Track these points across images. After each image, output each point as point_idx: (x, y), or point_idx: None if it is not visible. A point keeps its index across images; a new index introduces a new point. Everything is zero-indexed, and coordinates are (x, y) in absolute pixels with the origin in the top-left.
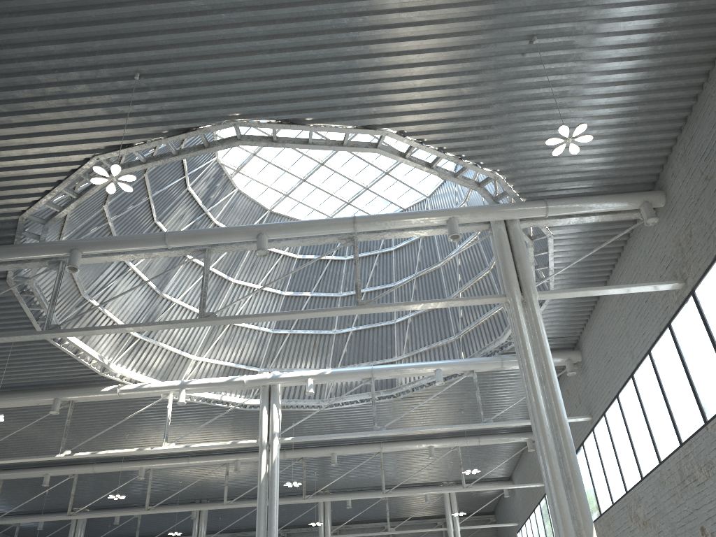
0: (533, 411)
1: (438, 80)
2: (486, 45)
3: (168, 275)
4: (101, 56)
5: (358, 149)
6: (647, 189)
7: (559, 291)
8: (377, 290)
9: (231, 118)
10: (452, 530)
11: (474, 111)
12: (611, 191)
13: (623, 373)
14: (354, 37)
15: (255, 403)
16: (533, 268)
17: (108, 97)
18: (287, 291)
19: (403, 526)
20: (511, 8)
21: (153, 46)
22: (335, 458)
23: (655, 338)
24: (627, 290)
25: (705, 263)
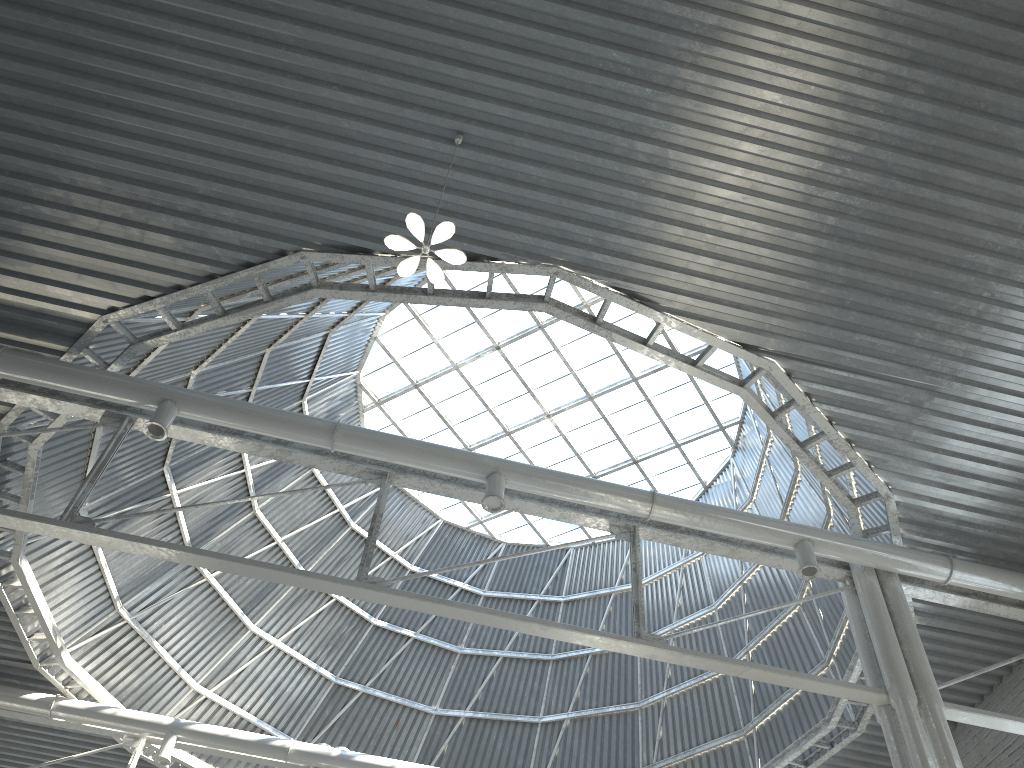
0: None
1: (892, 306)
2: (985, 275)
3: (215, 529)
4: (422, 87)
5: (715, 380)
6: None
7: (972, 709)
8: (523, 659)
9: (554, 262)
10: None
11: (914, 375)
12: None
13: None
14: (811, 196)
15: None
16: (857, 673)
17: (389, 159)
18: (378, 619)
19: None
20: None
21: (510, 102)
22: None
23: None
24: None
25: None
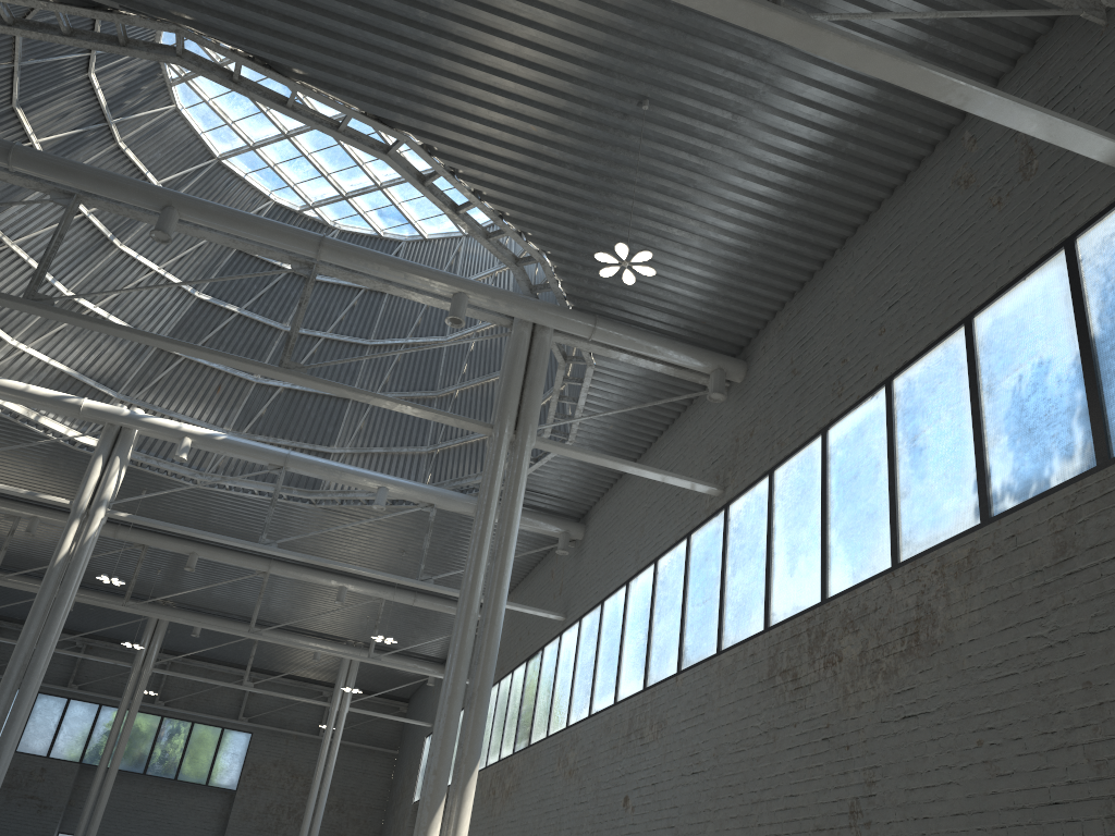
0: (464, 593)
1: (501, 99)
2: (580, 81)
3: (10, 199)
4: None
5: (358, 145)
6: (730, 352)
7: (565, 446)
8: (343, 342)
9: (174, 19)
10: (337, 709)
11: (538, 162)
12: (686, 337)
13: (619, 576)
14: None
15: (91, 444)
16: (556, 397)
17: None
18: (202, 293)
19: (270, 684)
20: (628, 48)
21: None
22: (194, 561)
23: (668, 546)
24: (651, 475)
25: (752, 476)
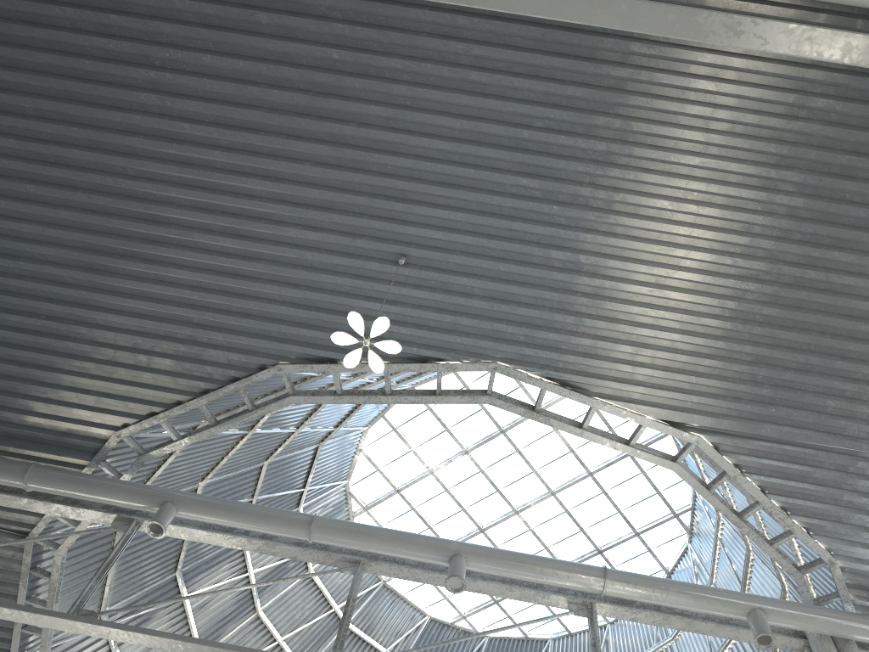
0: None
1: (801, 378)
2: None
3: (222, 630)
4: (369, 221)
5: (648, 457)
6: None
7: None
8: None
9: (492, 359)
10: None
11: (834, 441)
12: None
13: None
14: (709, 285)
15: None
16: None
17: (346, 281)
18: None
19: None
20: None
21: (442, 227)
22: None
23: None
24: None
25: None
